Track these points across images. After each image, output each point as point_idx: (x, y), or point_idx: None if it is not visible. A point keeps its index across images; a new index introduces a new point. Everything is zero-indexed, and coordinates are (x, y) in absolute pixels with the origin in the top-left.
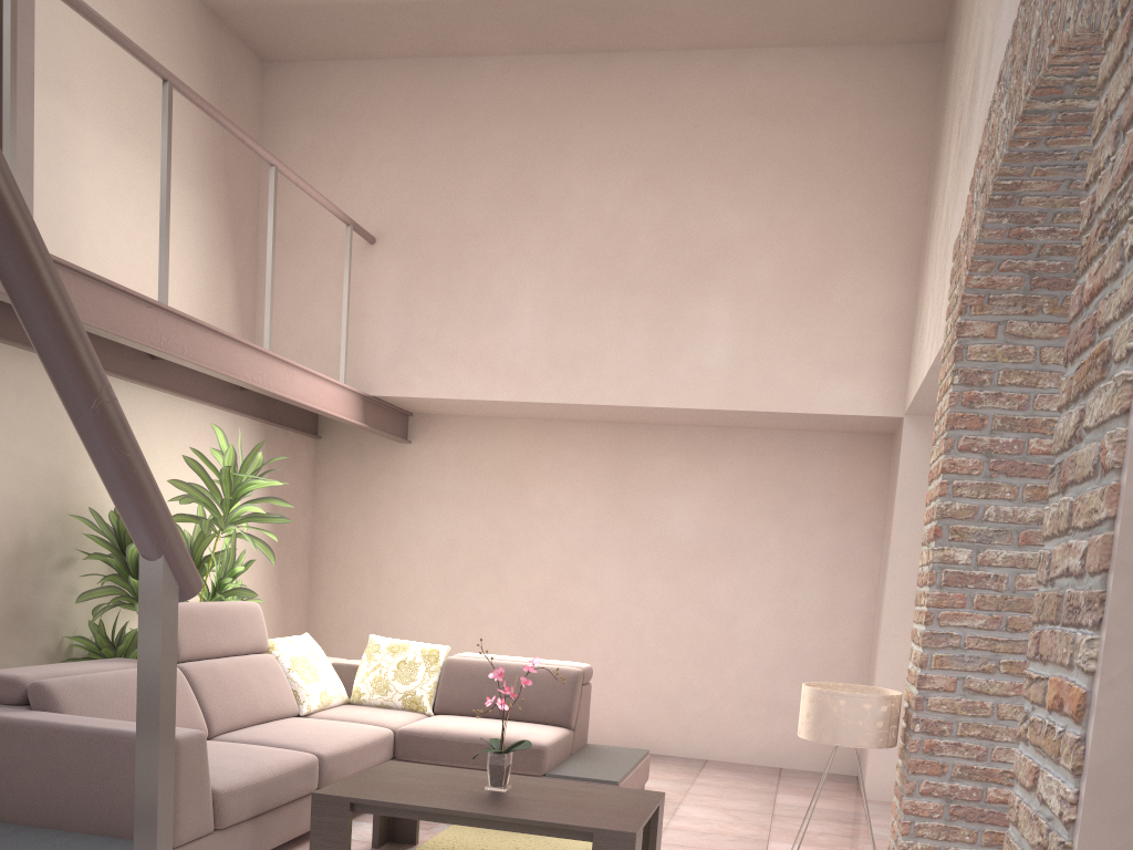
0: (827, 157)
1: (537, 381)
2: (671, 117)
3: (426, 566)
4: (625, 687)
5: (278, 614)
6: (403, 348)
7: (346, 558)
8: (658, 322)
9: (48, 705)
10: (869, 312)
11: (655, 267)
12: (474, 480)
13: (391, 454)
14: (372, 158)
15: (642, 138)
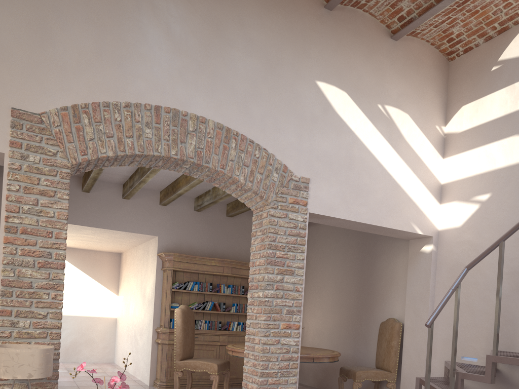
0: None
1: None
2: None
3: None
4: None
5: None
6: None
7: None
8: None
9: None
10: None
11: None
12: None
13: None
14: None
15: None
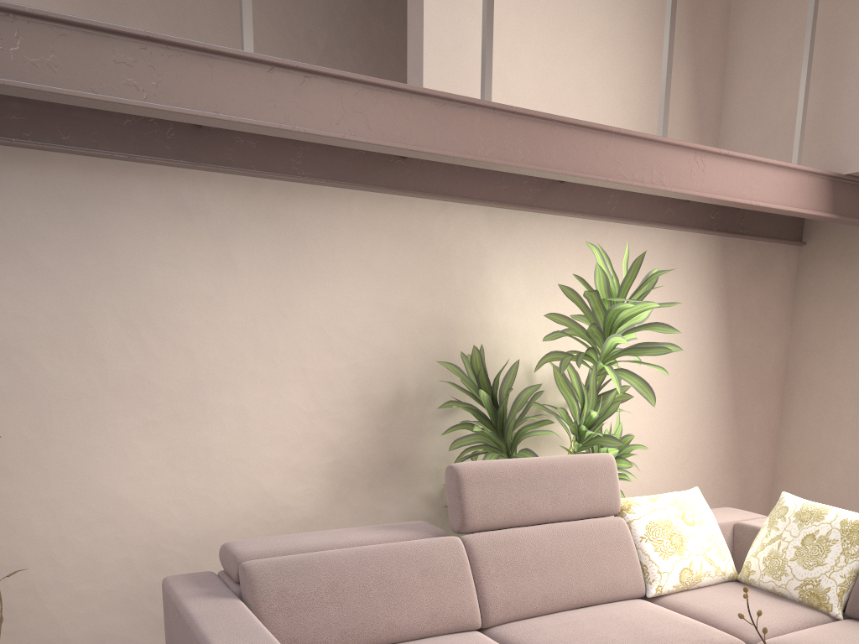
0: None
1: None
2: None
3: None
4: None
5: (730, 450)
6: None
7: (823, 384)
8: None
9: (245, 591)
10: None
11: None
12: None
13: None
14: None
15: None
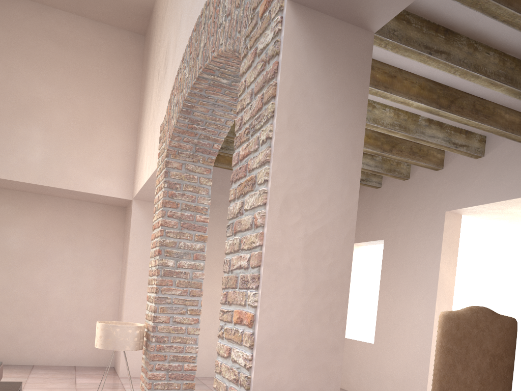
0: (92, 72)
1: None
2: (4, 27)
3: None
4: None
5: None
6: None
7: None
8: (0, 133)
9: None
10: (114, 149)
11: None
12: None
13: None
14: None
15: None
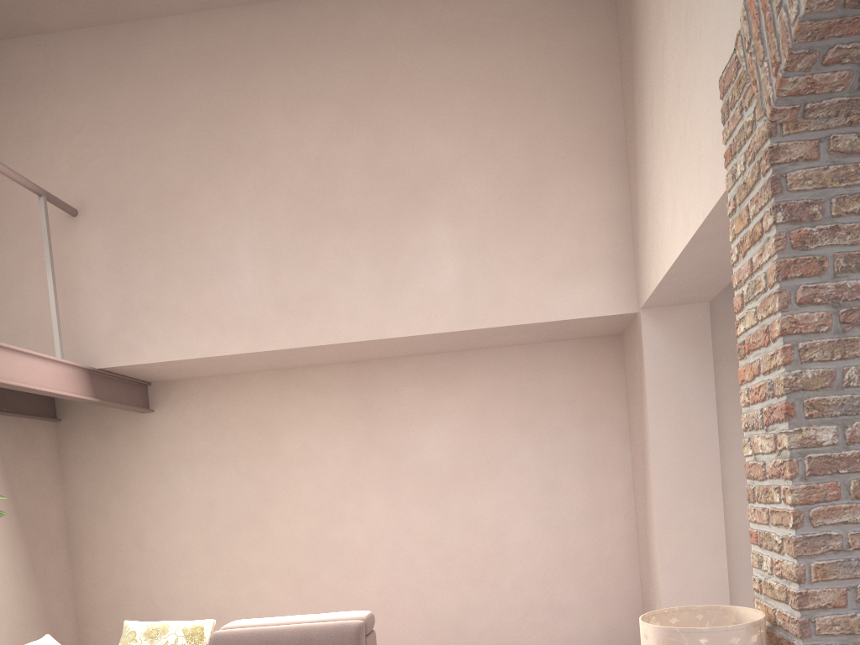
0: (519, 73)
1: (268, 329)
2: (360, 54)
3: (188, 530)
4: (407, 617)
5: (37, 606)
6: (123, 315)
7: (106, 535)
8: (381, 254)
9: None
10: (587, 216)
11: (369, 200)
12: (223, 439)
13: (135, 425)
14: (61, 131)
15: (334, 78)
